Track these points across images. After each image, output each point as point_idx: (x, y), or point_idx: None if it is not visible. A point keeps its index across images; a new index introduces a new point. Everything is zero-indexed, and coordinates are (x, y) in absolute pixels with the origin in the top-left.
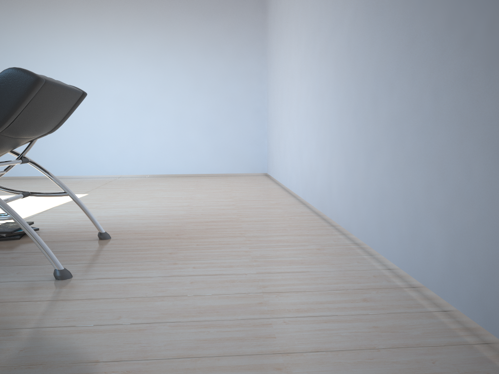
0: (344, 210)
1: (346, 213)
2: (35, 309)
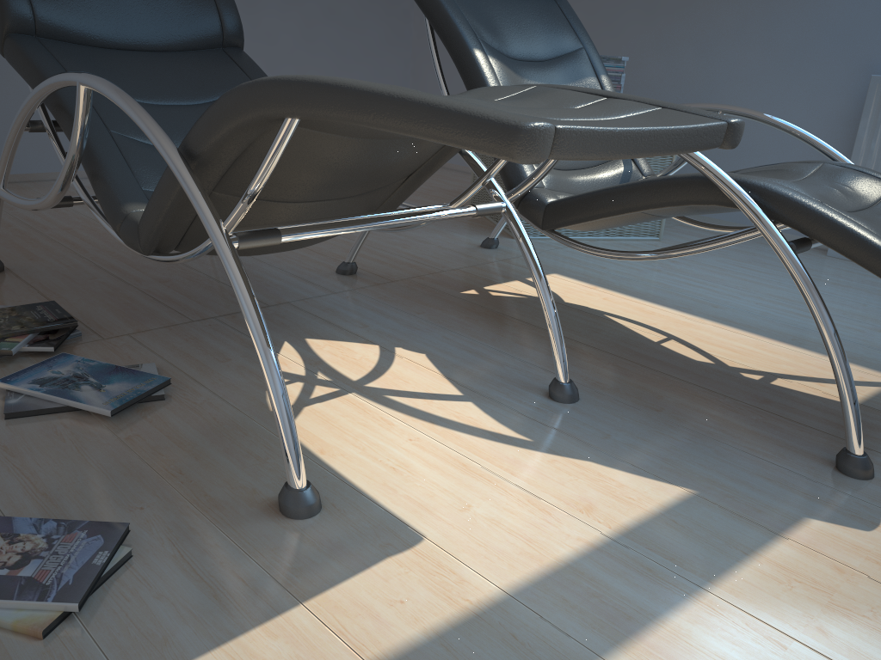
0: None
1: None
2: None
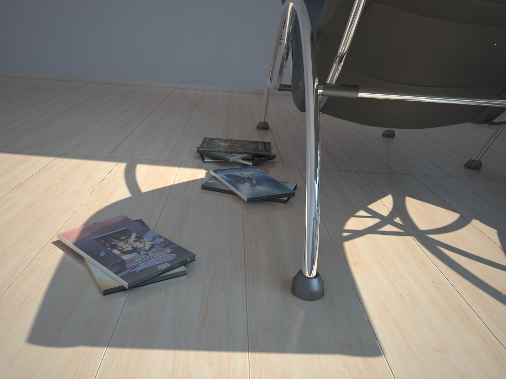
0: (259, 76)
1: (265, 77)
2: (446, 139)
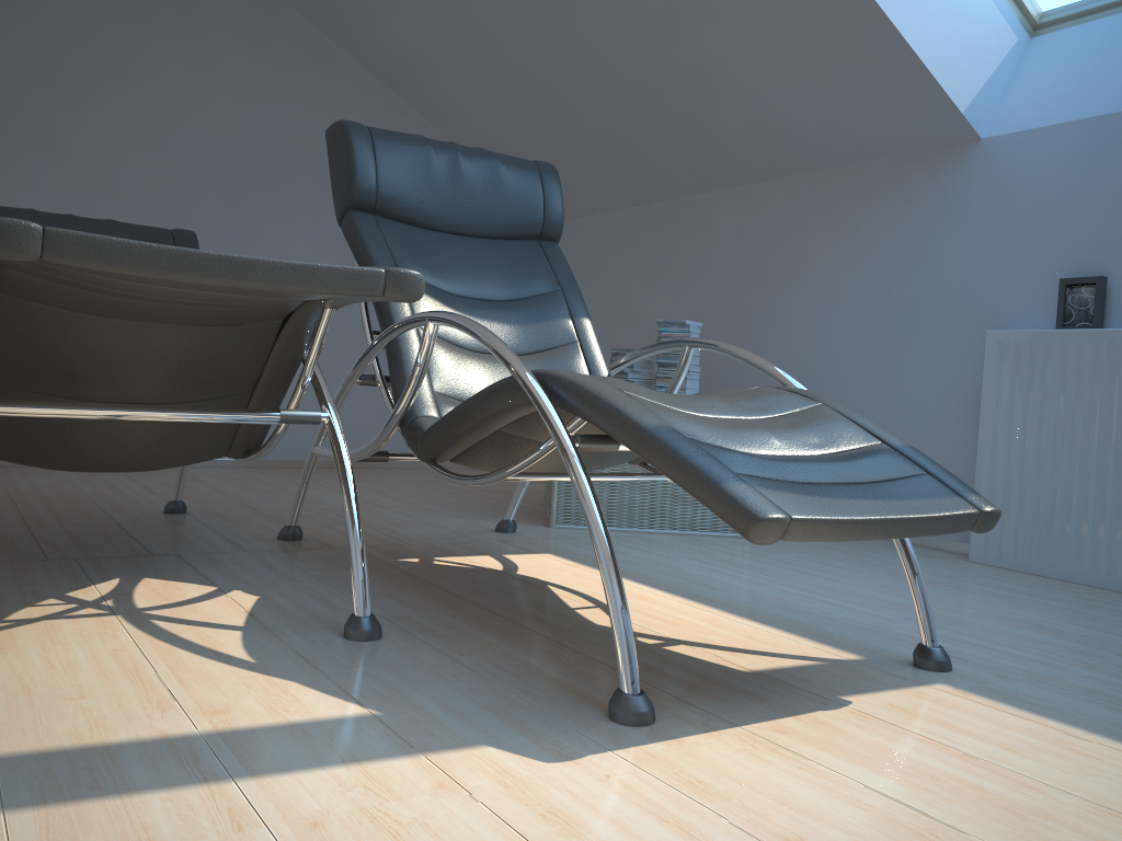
0: None
1: None
2: (281, 509)
